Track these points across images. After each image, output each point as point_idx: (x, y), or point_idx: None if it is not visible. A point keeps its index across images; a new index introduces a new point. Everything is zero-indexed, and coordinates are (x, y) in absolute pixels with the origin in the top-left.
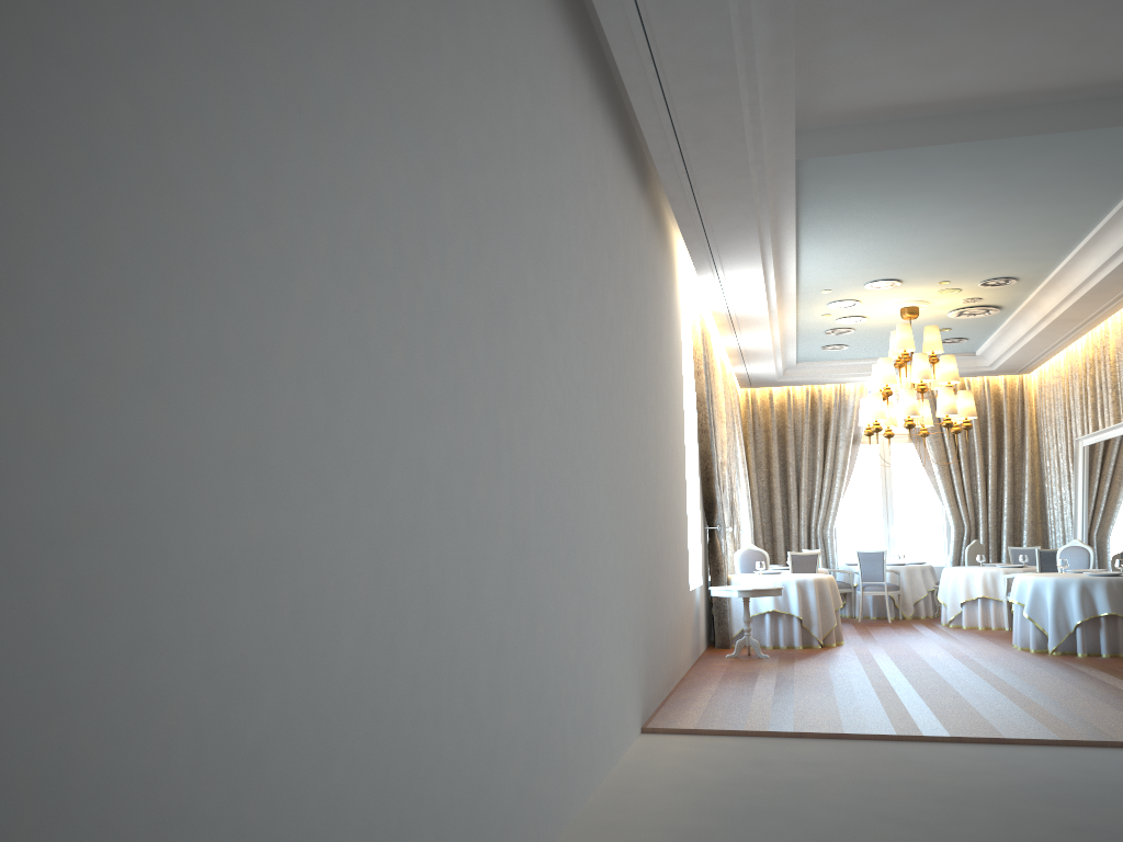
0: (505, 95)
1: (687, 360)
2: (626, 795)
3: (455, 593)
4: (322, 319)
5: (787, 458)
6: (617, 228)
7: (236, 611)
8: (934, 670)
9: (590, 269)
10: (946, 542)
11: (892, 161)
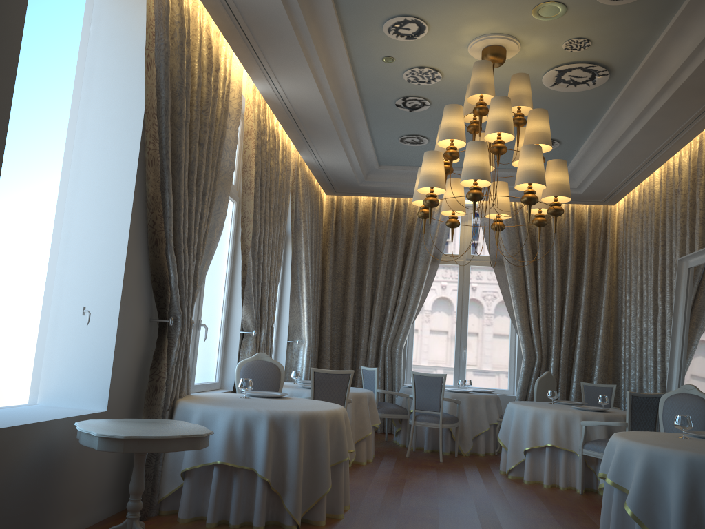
0: None
1: (140, 50)
2: None
3: None
4: None
5: (365, 270)
6: None
7: None
8: None
9: None
10: (517, 371)
11: None
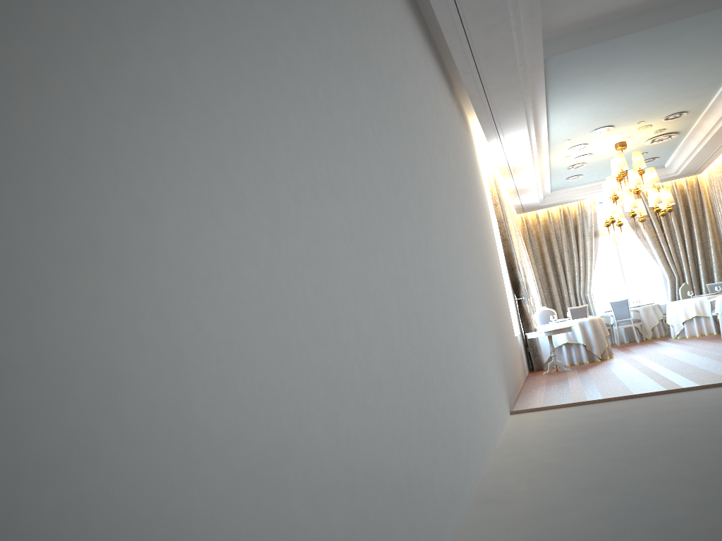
0: (392, 44)
1: (487, 198)
2: (517, 440)
3: (426, 317)
4: (357, 167)
5: (554, 253)
6: (447, 118)
7: (359, 309)
8: (677, 359)
9: (441, 141)
10: (665, 288)
11: (602, 50)
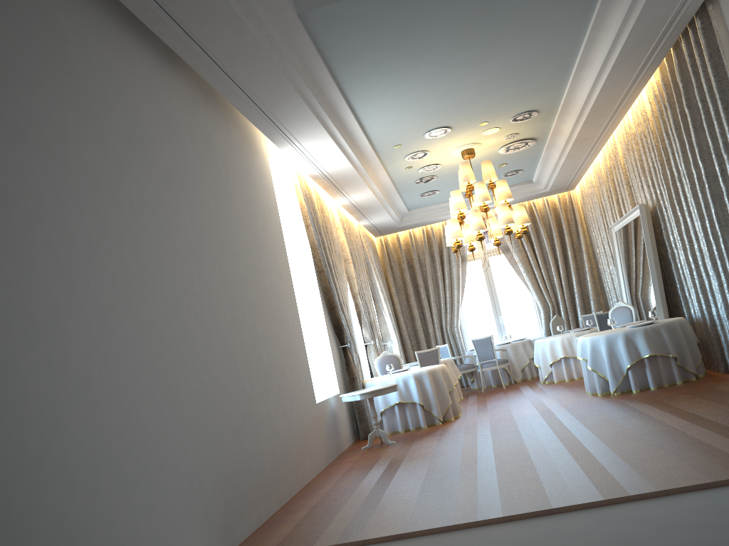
0: None
1: (298, 218)
2: None
3: None
4: None
5: (418, 281)
6: (104, 86)
7: None
8: (519, 430)
9: (16, 113)
10: (540, 320)
11: (384, 4)
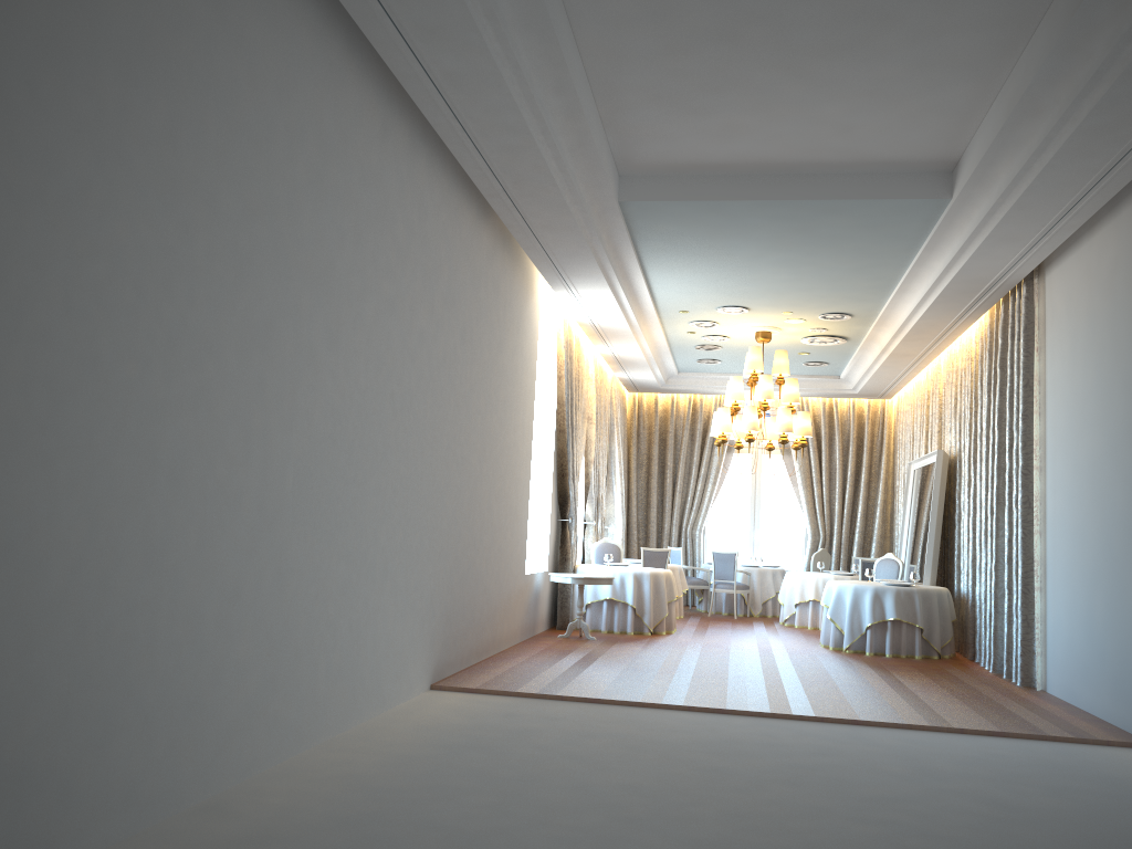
0: (285, 157)
1: (551, 364)
2: (378, 730)
3: (183, 548)
4: (51, 345)
5: (666, 461)
6: (441, 253)
7: None
8: (729, 658)
9: (394, 290)
10: (804, 549)
11: (703, 210)
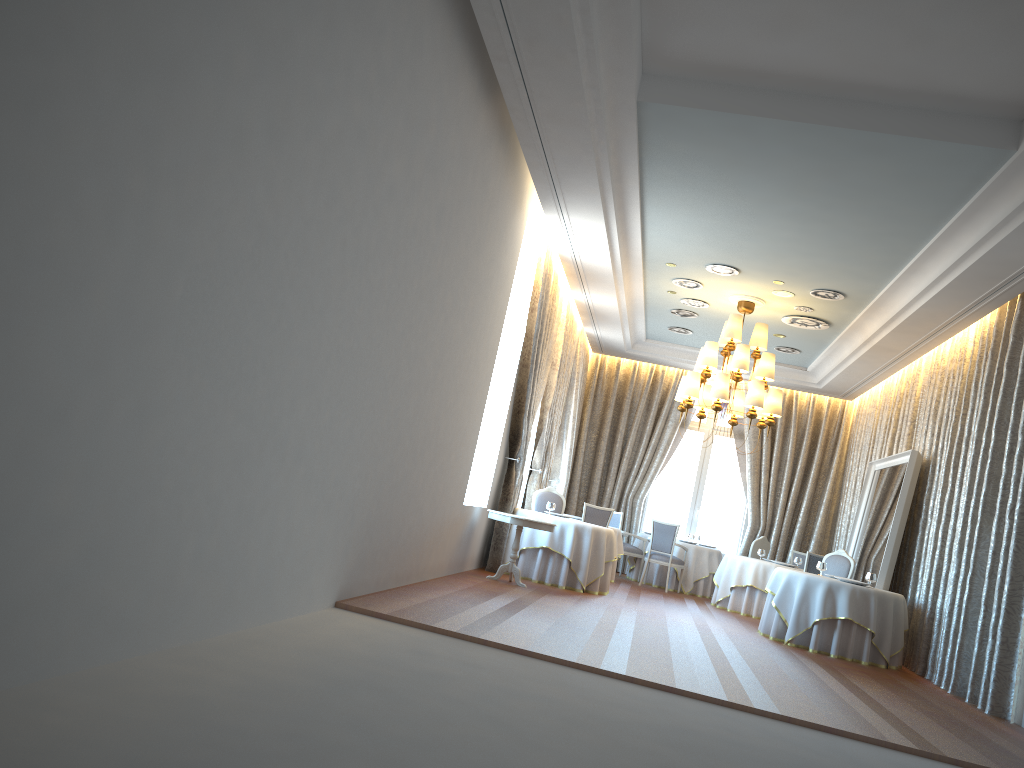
0: None
1: (525, 295)
2: (252, 644)
3: None
4: None
5: (619, 426)
6: (431, 106)
7: None
8: (667, 629)
9: (367, 118)
10: (742, 535)
11: (728, 127)
